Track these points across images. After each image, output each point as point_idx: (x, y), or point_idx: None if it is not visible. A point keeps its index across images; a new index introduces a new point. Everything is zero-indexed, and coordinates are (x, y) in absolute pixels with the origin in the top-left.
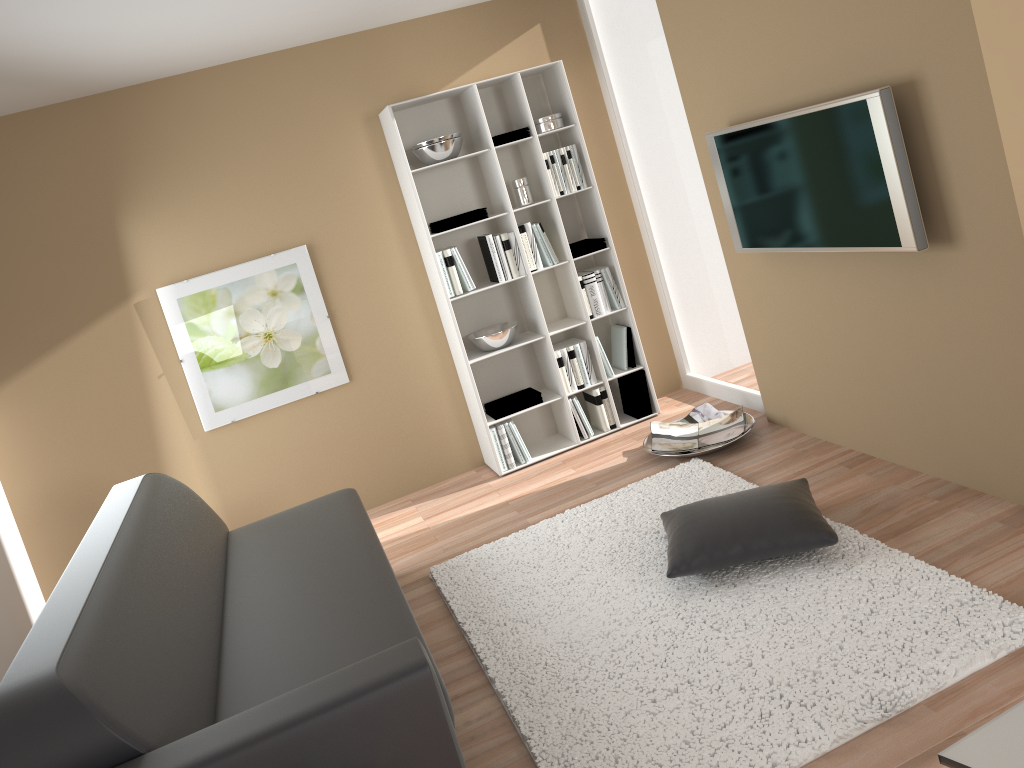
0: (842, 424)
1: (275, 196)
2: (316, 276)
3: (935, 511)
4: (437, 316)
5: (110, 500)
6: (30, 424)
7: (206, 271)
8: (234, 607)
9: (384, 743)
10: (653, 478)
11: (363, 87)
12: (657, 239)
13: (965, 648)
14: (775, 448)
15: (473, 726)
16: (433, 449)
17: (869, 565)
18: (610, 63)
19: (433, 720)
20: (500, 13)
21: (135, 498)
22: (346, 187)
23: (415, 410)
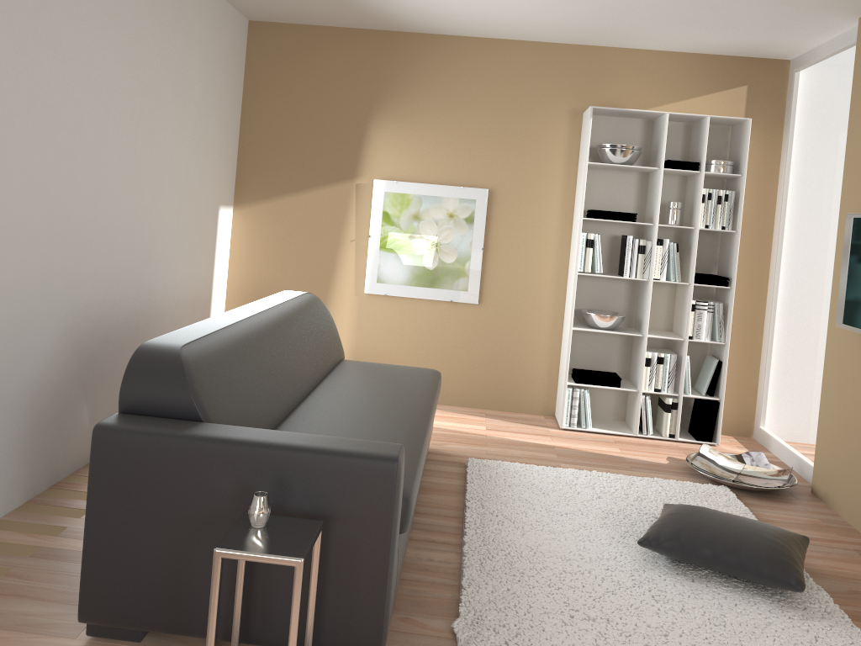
0: None
1: (481, 145)
2: (486, 215)
3: None
4: (564, 284)
5: (277, 295)
6: (260, 236)
7: (412, 180)
8: (315, 396)
9: (345, 497)
10: (679, 483)
11: (580, 88)
12: (779, 300)
13: None
14: (803, 512)
15: (432, 563)
16: (519, 384)
17: (823, 626)
18: (796, 137)
19: (384, 501)
20: (716, 67)
21: (291, 299)
22: (536, 158)
23: (517, 348)
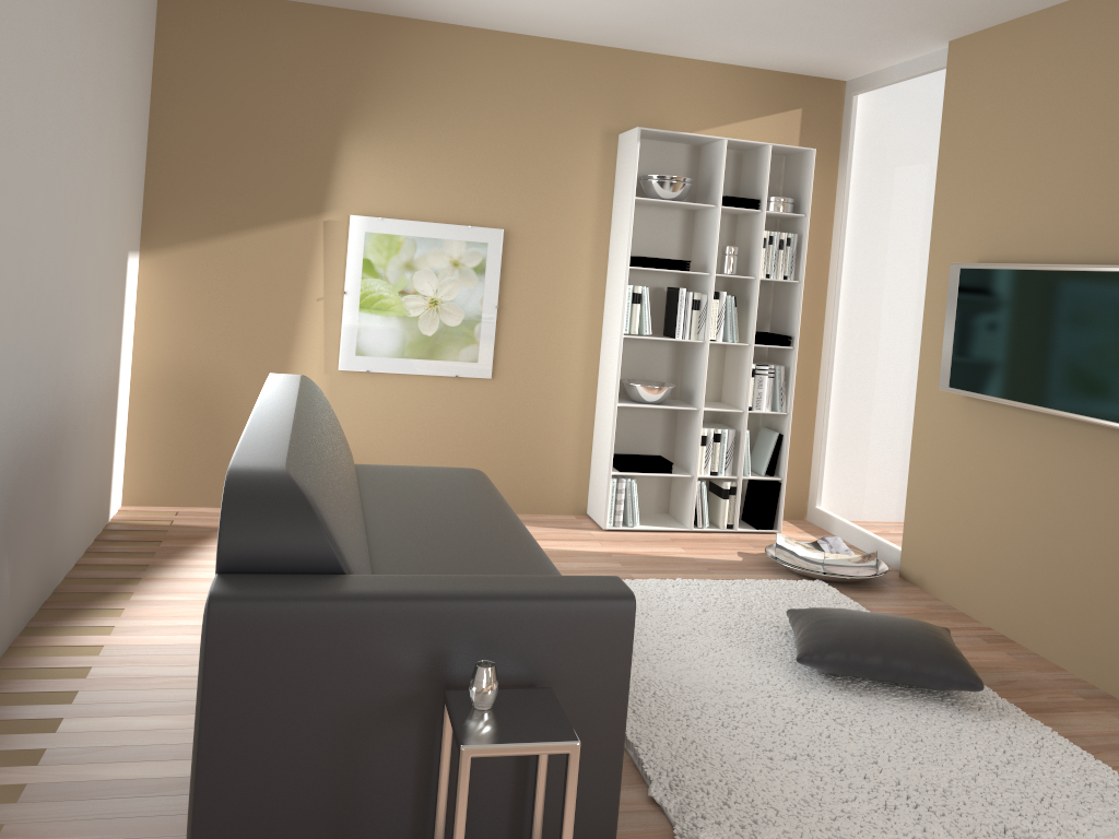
0: (989, 599)
1: (493, 172)
2: (500, 264)
3: (1079, 706)
4: (598, 349)
5: (273, 381)
6: (183, 295)
7: (402, 217)
8: (374, 519)
9: (571, 653)
10: (773, 582)
11: (615, 103)
12: (838, 360)
13: (1109, 821)
14: (906, 601)
15: None
16: (543, 478)
17: (1008, 724)
18: (857, 171)
19: (620, 652)
20: (768, 84)
21: (301, 387)
22: (562, 190)
23: (541, 433)
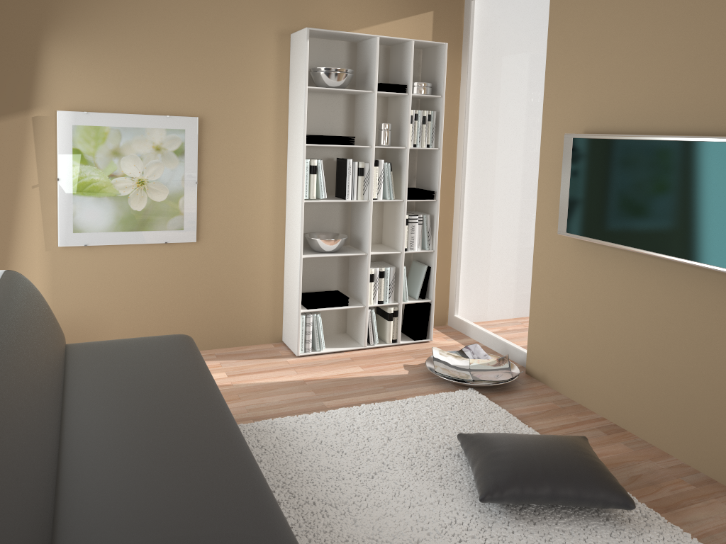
0: (602, 395)
1: (186, 69)
2: (197, 146)
3: (695, 496)
4: (283, 211)
5: None
6: None
7: (106, 110)
8: (73, 429)
9: None
10: (437, 396)
11: (286, 8)
12: (468, 205)
13: None
14: (537, 398)
15: None
16: (245, 318)
17: (657, 536)
18: (477, 60)
19: None
20: None
21: None
22: (246, 82)
23: (241, 281)
